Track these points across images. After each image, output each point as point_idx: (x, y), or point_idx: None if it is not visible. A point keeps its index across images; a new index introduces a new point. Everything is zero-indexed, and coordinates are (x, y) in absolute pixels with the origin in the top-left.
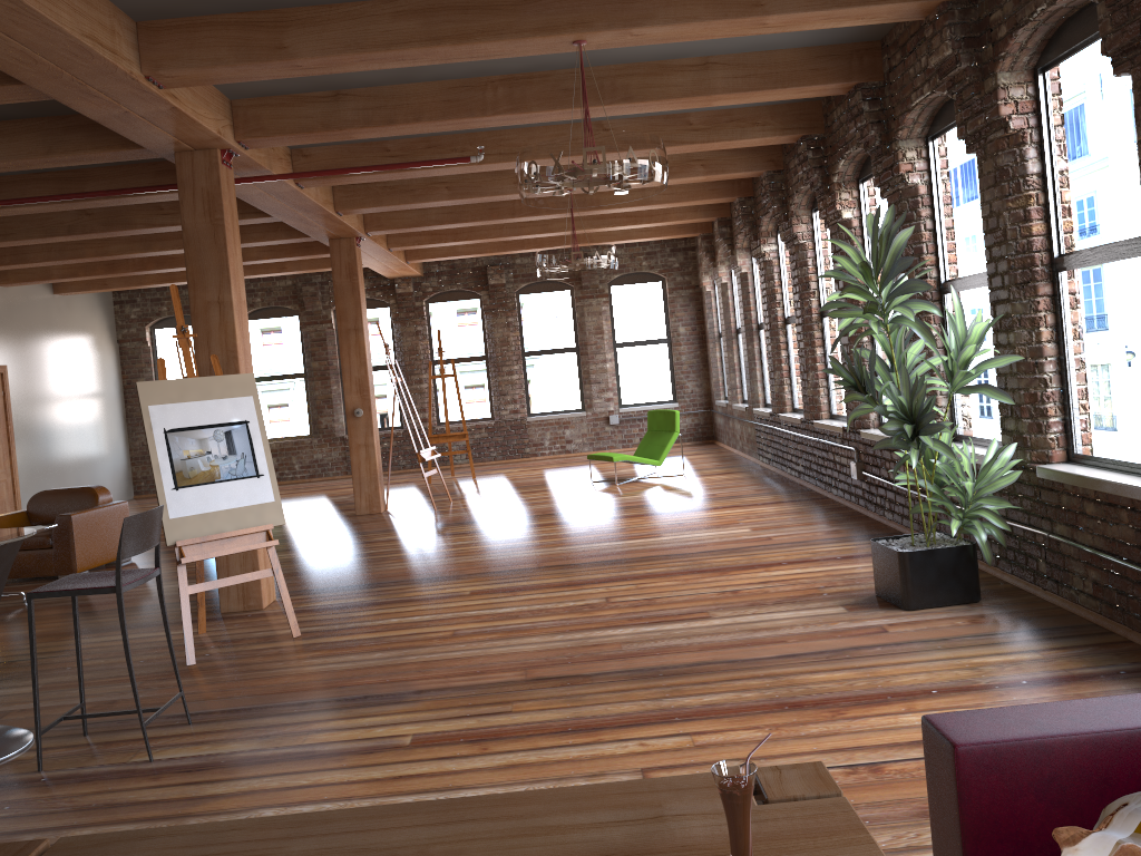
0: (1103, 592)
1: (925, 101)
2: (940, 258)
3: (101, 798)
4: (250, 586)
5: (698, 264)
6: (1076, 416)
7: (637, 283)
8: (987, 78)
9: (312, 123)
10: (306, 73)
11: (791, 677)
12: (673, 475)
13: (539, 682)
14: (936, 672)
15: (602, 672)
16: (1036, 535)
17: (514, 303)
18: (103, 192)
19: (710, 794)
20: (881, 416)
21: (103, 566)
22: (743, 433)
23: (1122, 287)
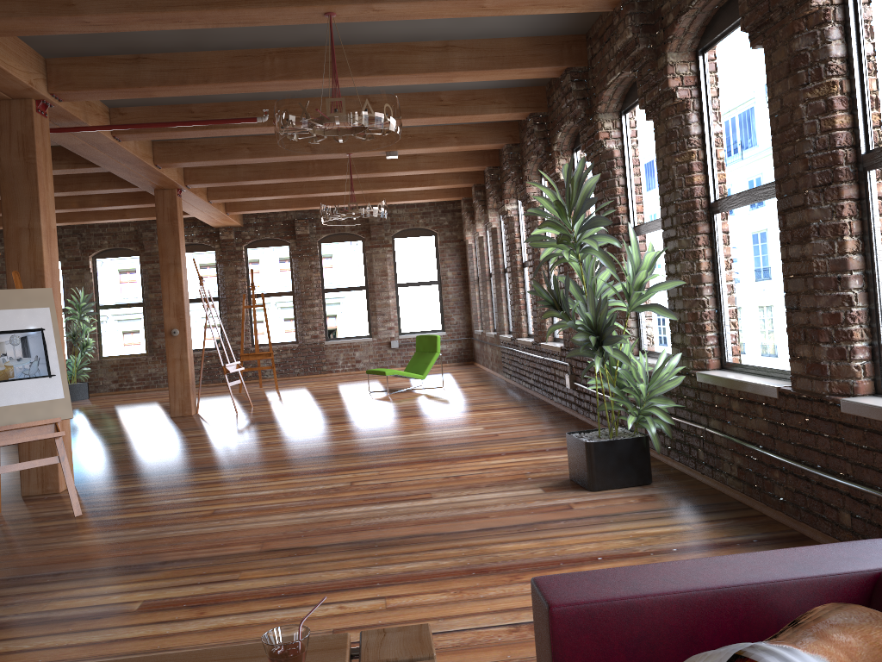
0: (745, 475)
1: (617, 81)
2: (630, 208)
3: None
4: (48, 473)
5: (462, 223)
6: (728, 331)
7: (415, 237)
8: (660, 57)
9: (116, 80)
10: (96, 29)
11: (485, 547)
12: (434, 387)
13: (271, 553)
14: (605, 542)
15: (327, 544)
16: (697, 429)
17: (316, 250)
18: None
19: (307, 658)
20: None
21: None
22: (493, 355)
23: (760, 223)
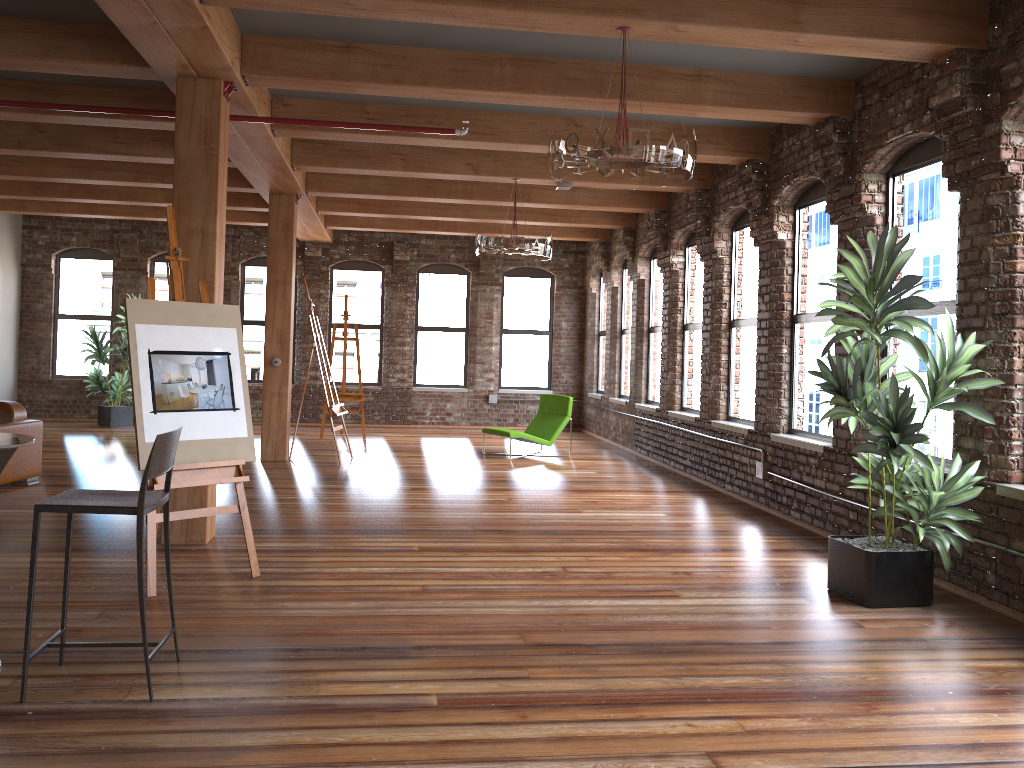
0: None
1: (900, 140)
2: None
3: (109, 741)
4: (195, 520)
5: (586, 267)
6: None
7: (529, 277)
8: (990, 123)
9: (321, 70)
10: (353, 13)
11: (799, 665)
12: (560, 456)
13: (542, 648)
14: (939, 673)
15: (602, 643)
16: (987, 548)
17: (414, 280)
18: (83, 107)
19: None
20: (792, 423)
21: (9, 484)
22: (619, 424)
23: None
